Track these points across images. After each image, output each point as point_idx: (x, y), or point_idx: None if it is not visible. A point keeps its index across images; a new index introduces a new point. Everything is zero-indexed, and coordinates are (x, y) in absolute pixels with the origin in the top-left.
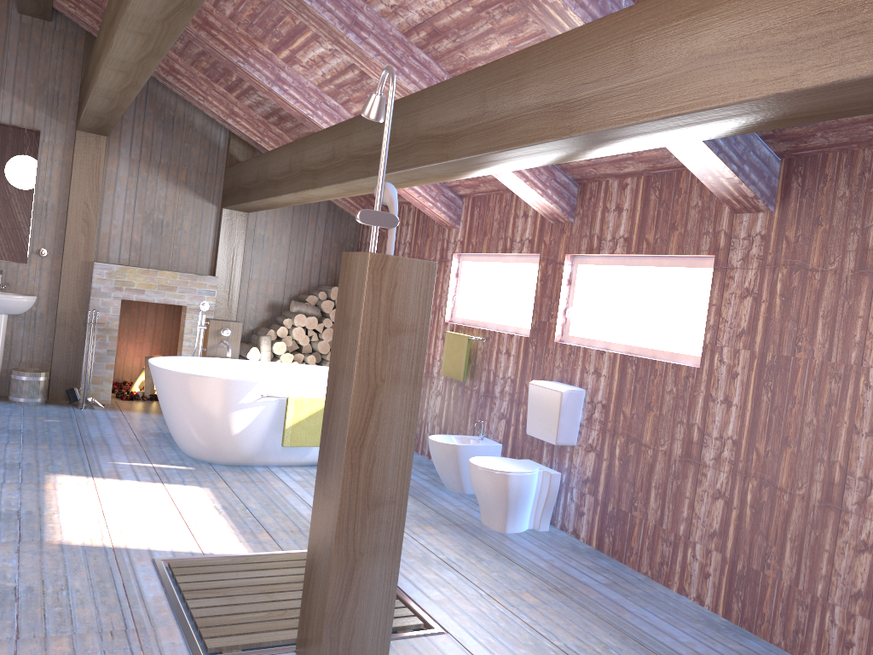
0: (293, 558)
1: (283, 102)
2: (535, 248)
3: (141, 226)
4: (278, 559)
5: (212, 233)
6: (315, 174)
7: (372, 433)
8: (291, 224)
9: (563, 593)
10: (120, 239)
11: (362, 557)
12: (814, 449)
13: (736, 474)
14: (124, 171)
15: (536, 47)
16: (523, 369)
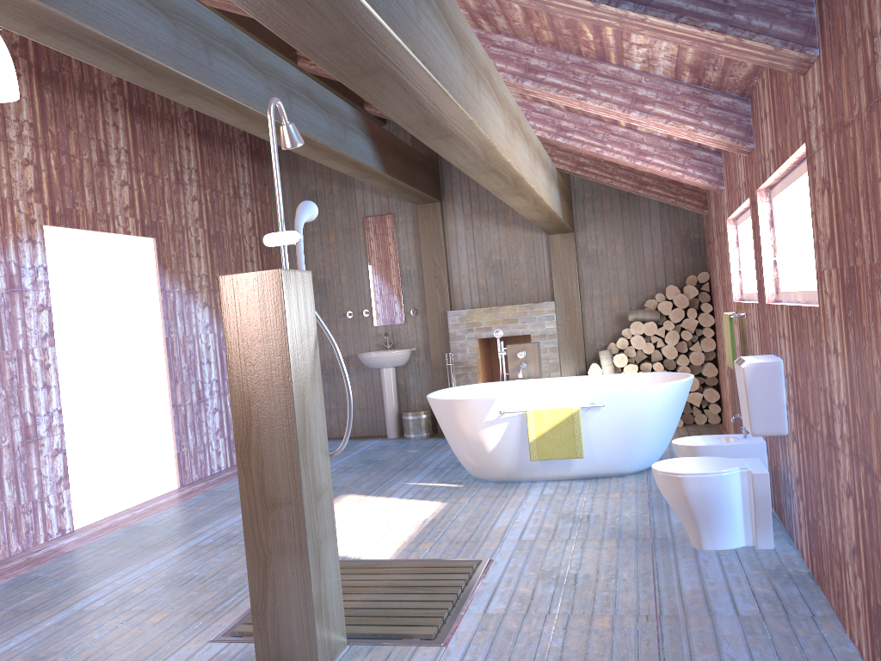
0: (415, 565)
1: None
2: (747, 192)
3: (483, 270)
4: (400, 566)
5: (546, 260)
6: None
7: (255, 438)
8: (623, 231)
9: (658, 621)
10: (469, 286)
11: (272, 555)
12: None
13: (852, 458)
14: (461, 227)
15: None
16: (761, 344)
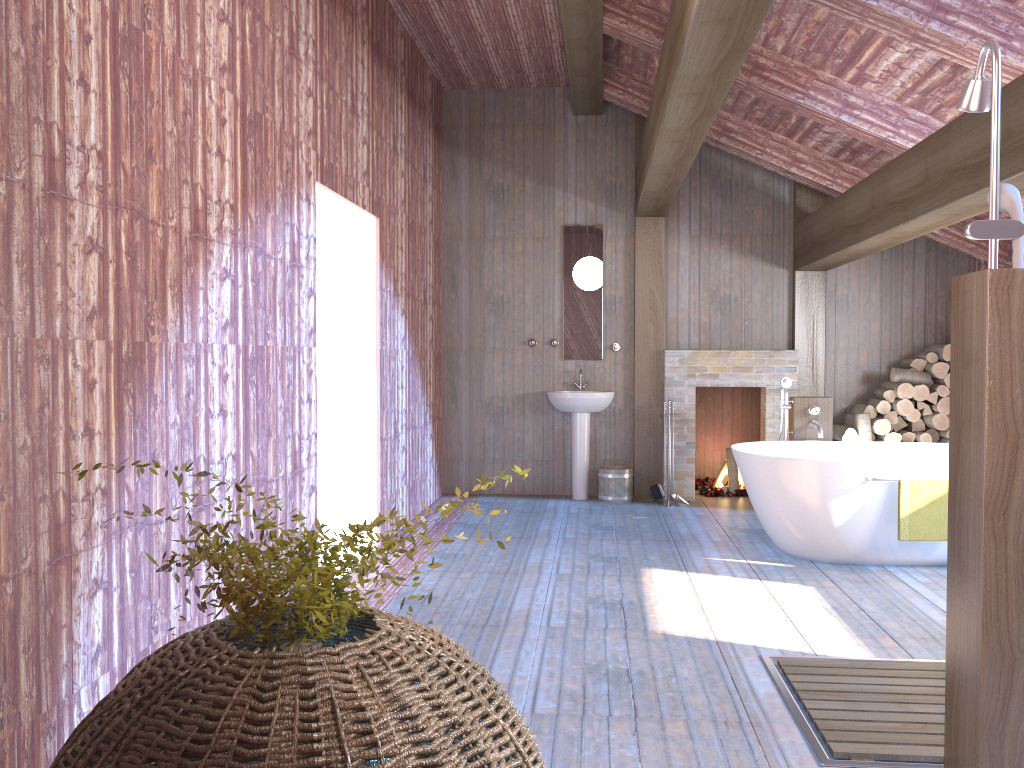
0: (928, 667)
1: (855, 131)
2: None
3: (707, 305)
4: (908, 668)
5: (786, 301)
6: (904, 205)
7: (1018, 496)
8: (881, 276)
9: None
10: (688, 322)
11: (1023, 655)
12: None
13: None
14: (685, 250)
15: None
16: None
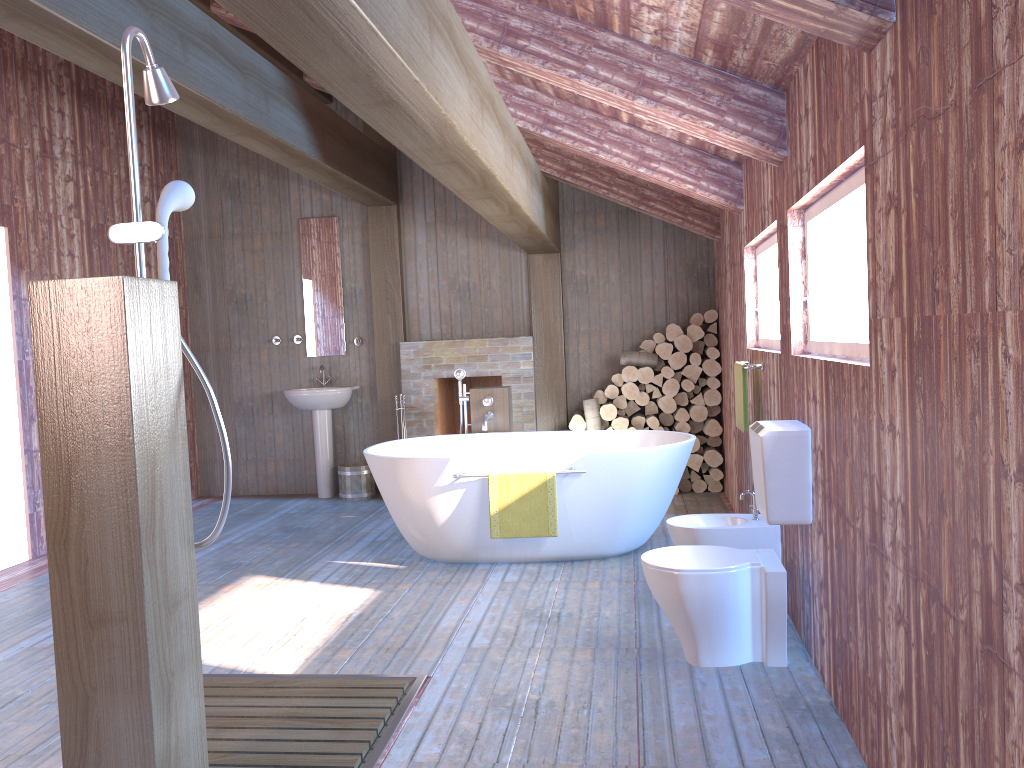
0: (327, 684)
1: None
2: (774, 212)
3: (447, 294)
4: (305, 685)
5: (525, 286)
6: None
7: (77, 524)
8: (619, 255)
9: None
10: (429, 312)
11: (96, 693)
12: (968, 519)
13: (909, 575)
14: (422, 238)
15: None
16: (781, 405)
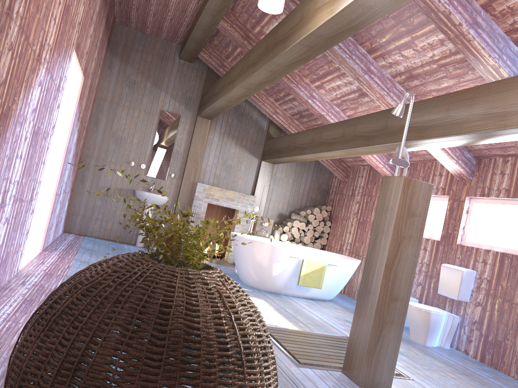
0: (321, 335)
1: (311, 108)
2: (446, 192)
3: (220, 166)
4: (314, 334)
5: (254, 173)
6: (329, 144)
7: (396, 263)
8: (295, 172)
9: (468, 376)
10: (210, 172)
11: (386, 325)
12: None
13: None
14: (216, 138)
15: (483, 85)
16: (435, 258)
